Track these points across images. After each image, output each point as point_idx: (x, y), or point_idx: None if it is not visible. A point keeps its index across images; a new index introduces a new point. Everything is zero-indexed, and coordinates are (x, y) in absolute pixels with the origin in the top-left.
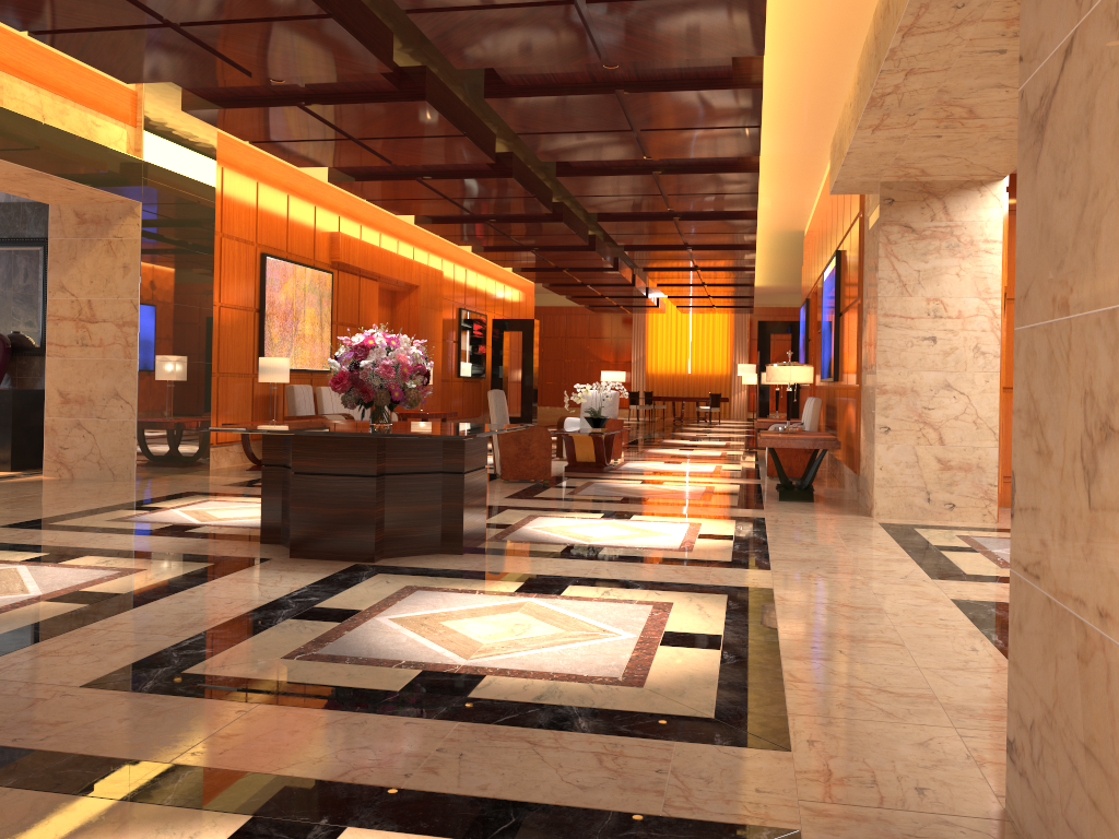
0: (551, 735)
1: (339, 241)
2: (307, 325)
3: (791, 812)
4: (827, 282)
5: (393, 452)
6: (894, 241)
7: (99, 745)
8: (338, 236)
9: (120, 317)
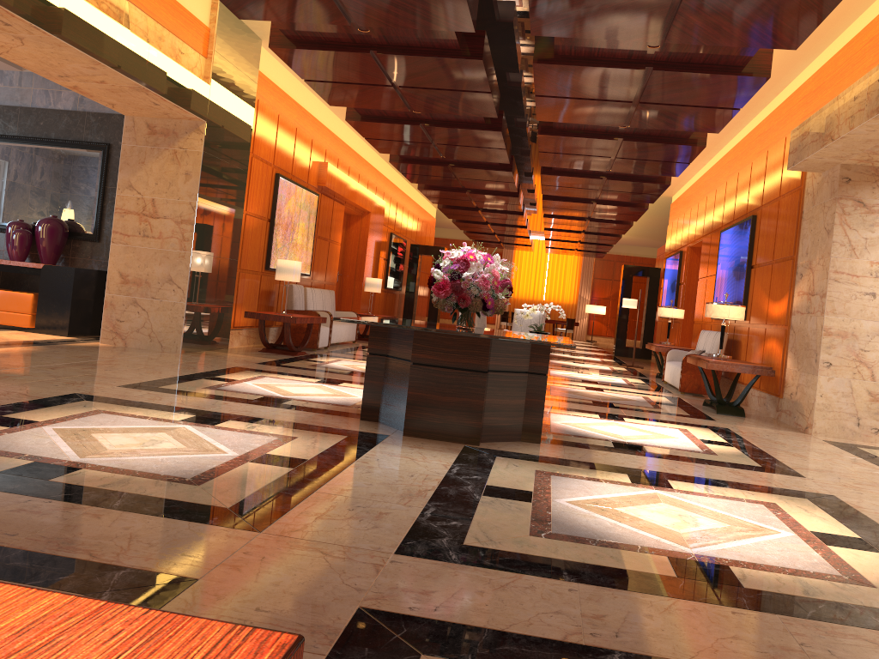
0: (875, 634)
1: (326, 170)
2: (299, 235)
3: None
4: (731, 240)
5: (496, 353)
6: (848, 213)
7: (496, 620)
8: (325, 165)
9: (179, 215)
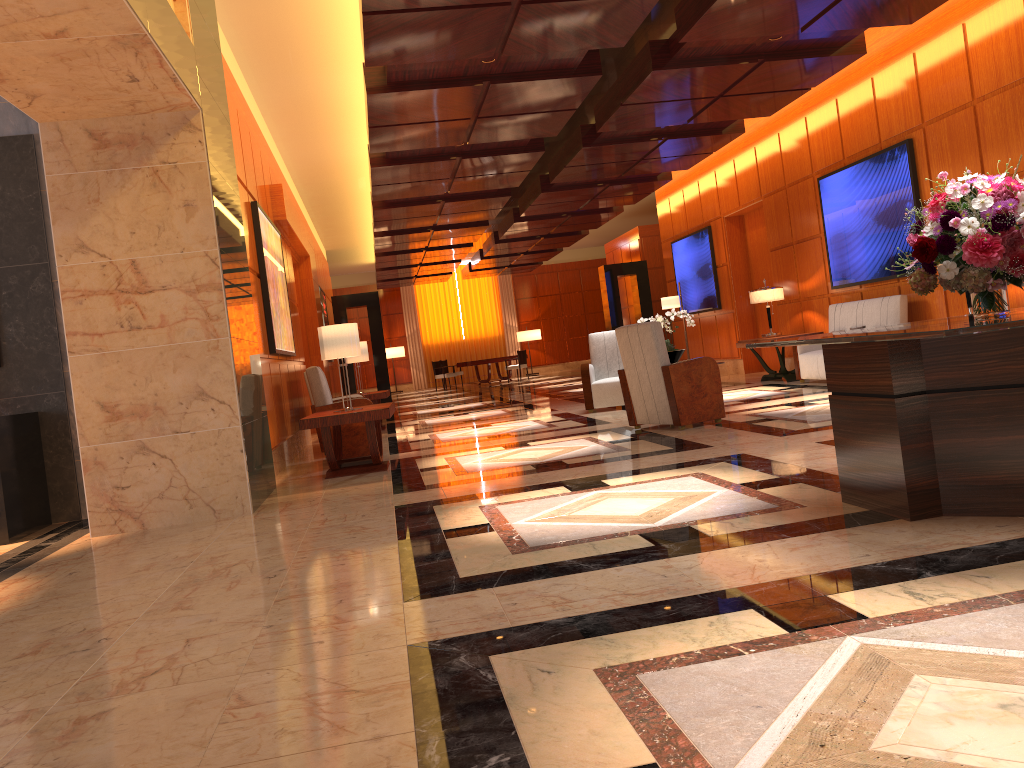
0: None
1: (281, 195)
2: (281, 296)
3: None
4: (854, 182)
5: None
6: None
7: None
8: (279, 189)
9: (191, 279)
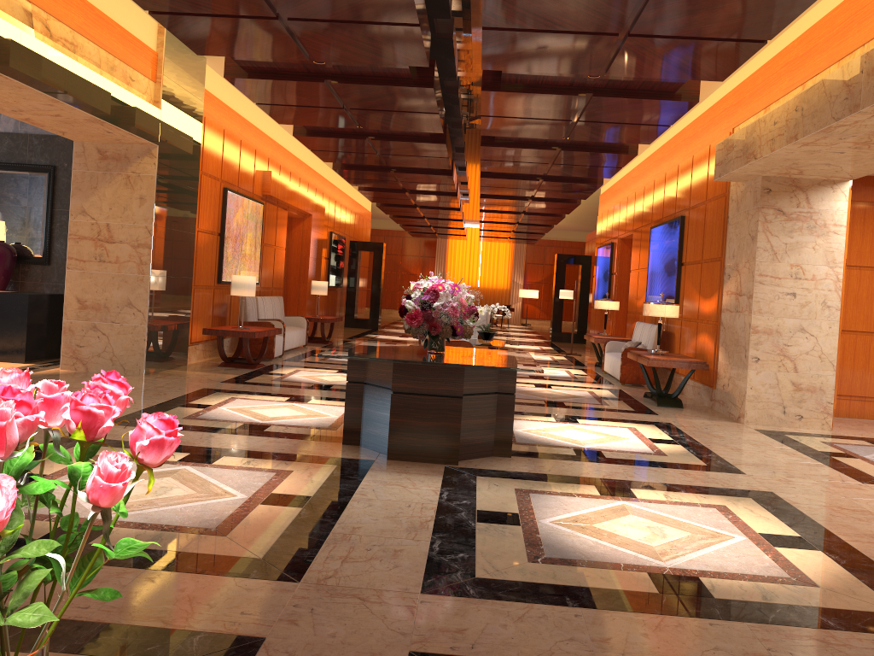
0: (824, 633)
1: (270, 179)
2: (247, 246)
3: None
4: (661, 237)
5: (469, 378)
6: (769, 221)
7: (524, 652)
8: (269, 174)
9: (135, 239)
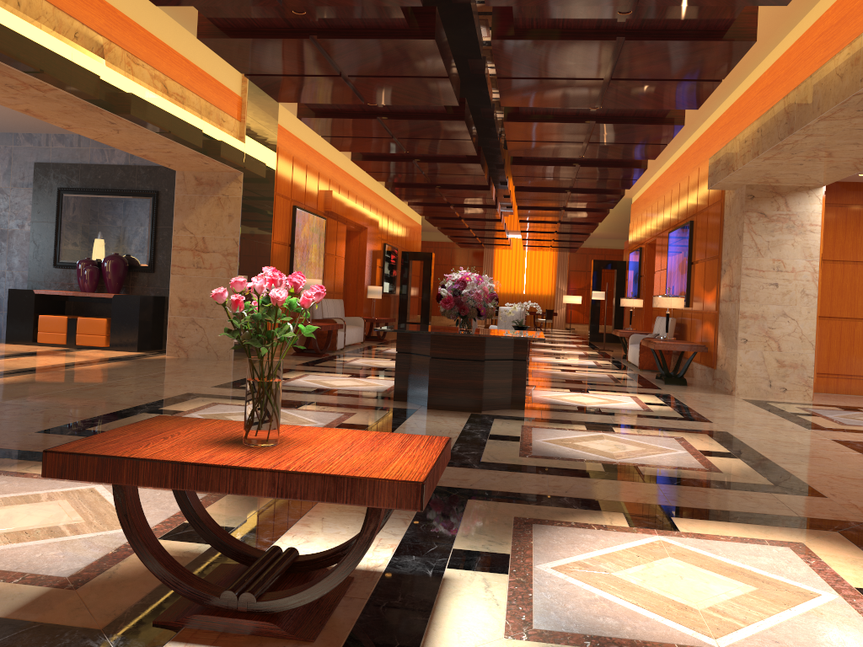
0: (708, 489)
1: (331, 197)
2: (313, 255)
3: (854, 517)
4: (676, 240)
5: (489, 347)
6: (753, 222)
7: (503, 488)
8: (330, 193)
9: (225, 249)
